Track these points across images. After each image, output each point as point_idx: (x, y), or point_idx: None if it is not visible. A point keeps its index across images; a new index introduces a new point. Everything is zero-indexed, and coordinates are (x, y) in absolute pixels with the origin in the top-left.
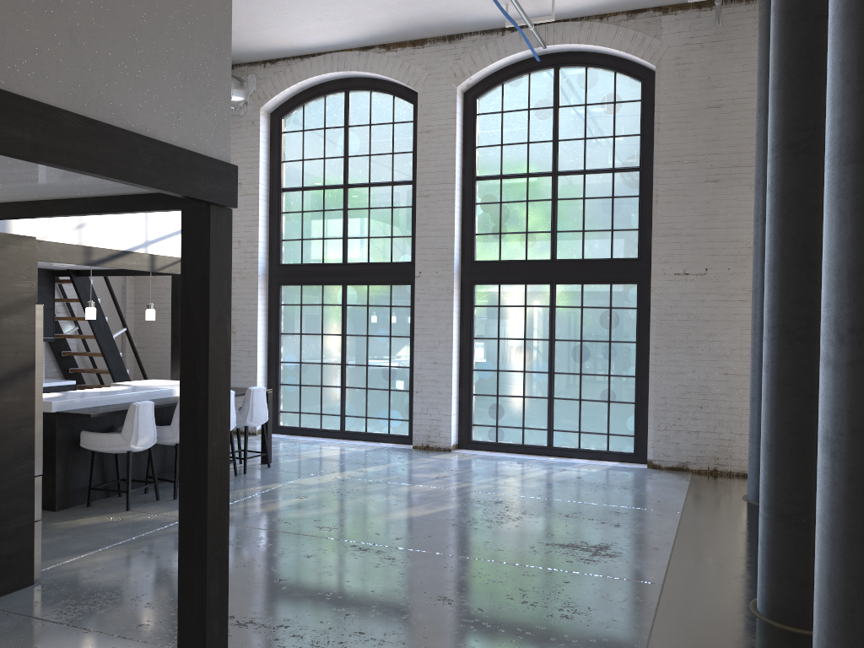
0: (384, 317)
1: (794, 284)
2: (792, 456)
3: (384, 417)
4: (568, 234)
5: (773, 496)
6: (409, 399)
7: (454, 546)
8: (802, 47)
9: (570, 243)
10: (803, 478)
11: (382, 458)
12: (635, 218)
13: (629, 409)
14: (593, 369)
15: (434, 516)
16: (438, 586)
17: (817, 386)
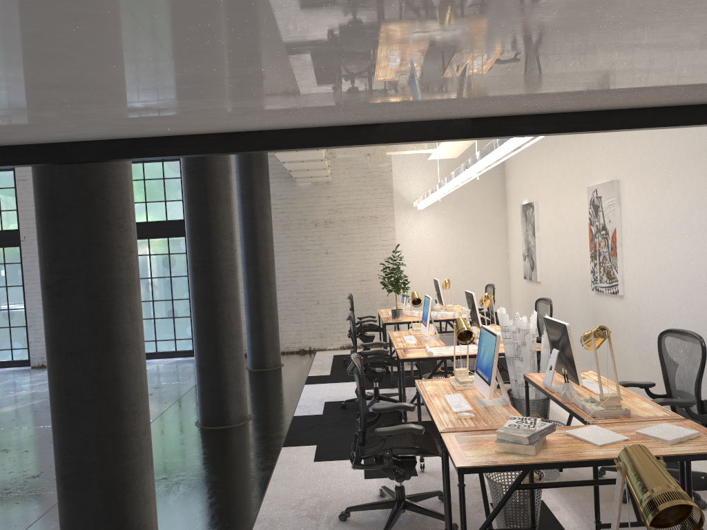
0: (0, 272)
1: (195, 243)
2: (203, 336)
3: (7, 348)
4: (135, 205)
5: (197, 359)
6: (27, 332)
7: (28, 422)
8: None
9: (138, 211)
10: (208, 347)
11: (2, 378)
12: (180, 192)
13: (188, 321)
14: (161, 296)
15: (24, 408)
16: (4, 445)
17: (210, 297)
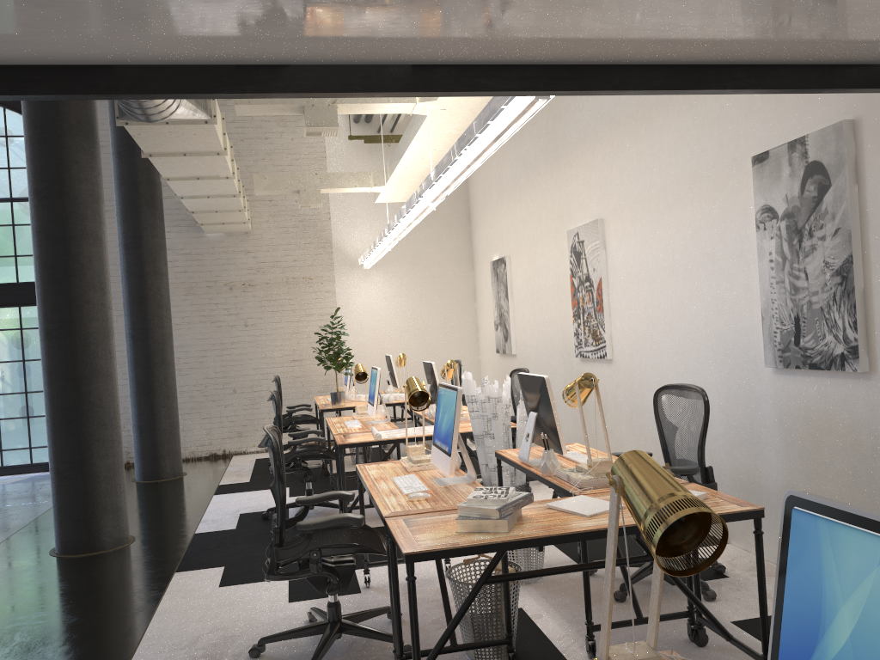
0: None
1: (49, 297)
2: (60, 427)
3: None
4: None
5: (52, 459)
6: None
7: None
8: (37, 119)
9: None
10: (69, 441)
11: None
12: None
13: None
14: (10, 388)
15: None
16: None
17: (71, 371)
